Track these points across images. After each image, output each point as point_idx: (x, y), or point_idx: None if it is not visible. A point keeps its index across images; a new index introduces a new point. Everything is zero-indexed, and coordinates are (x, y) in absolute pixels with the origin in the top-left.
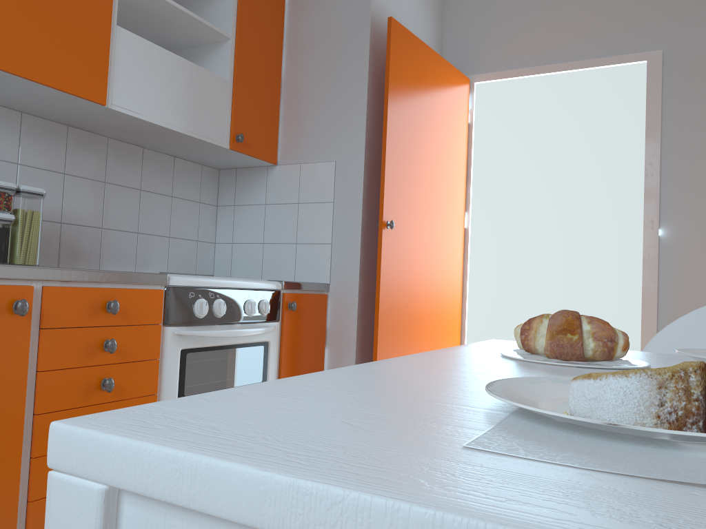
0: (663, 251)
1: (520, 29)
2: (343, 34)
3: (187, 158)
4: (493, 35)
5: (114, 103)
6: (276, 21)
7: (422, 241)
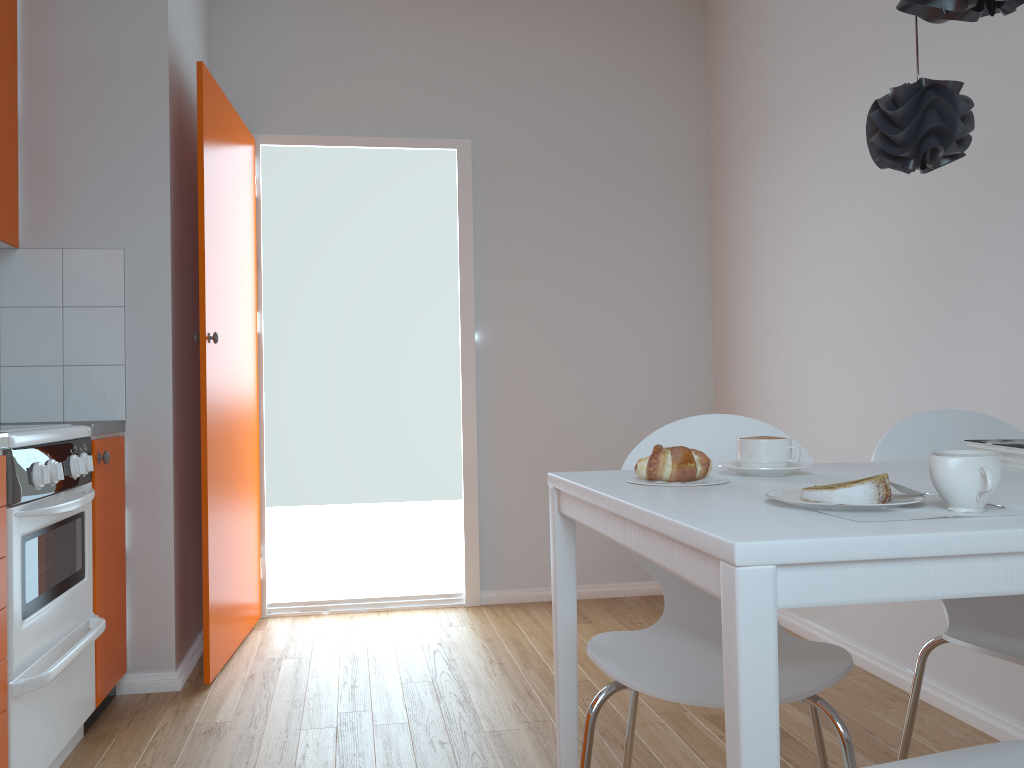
0: (479, 357)
1: (315, 86)
2: (124, 70)
3: None
4: (280, 86)
5: None
6: (10, 30)
7: (232, 355)
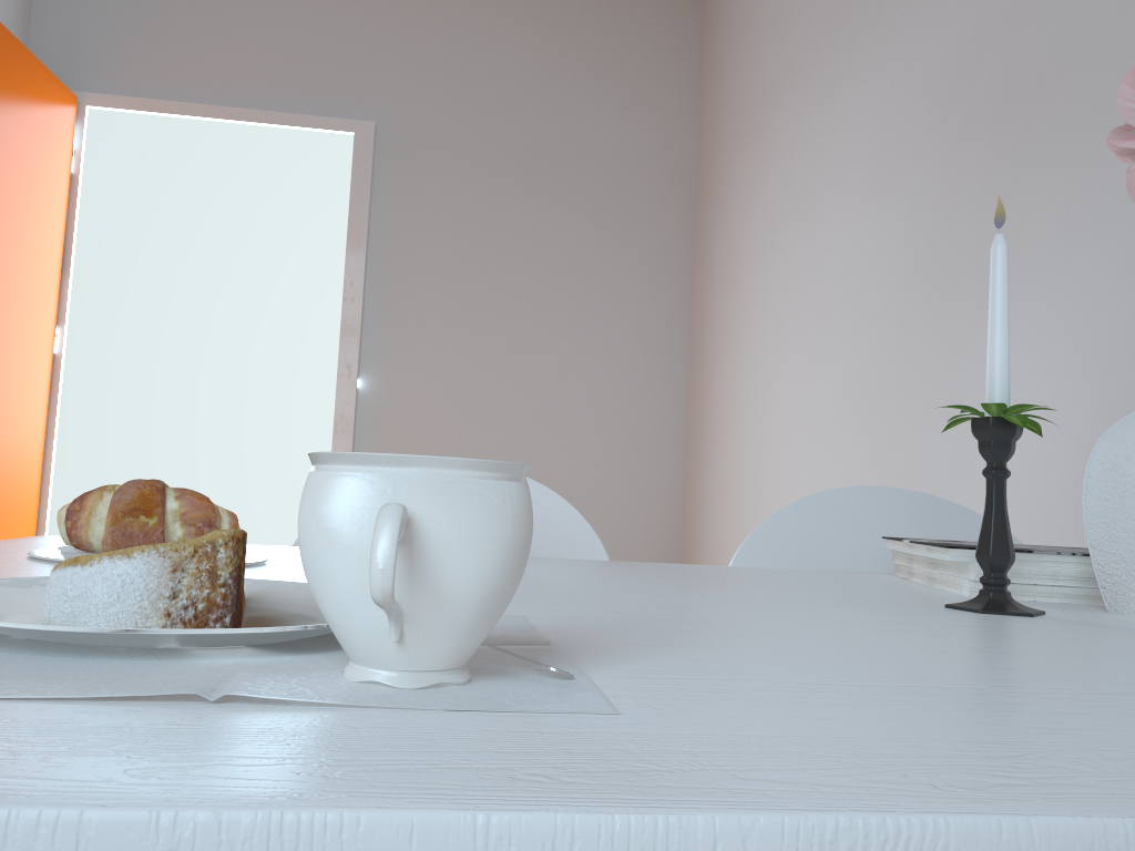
0: (362, 411)
1: (172, 37)
2: None
3: None
4: (125, 34)
5: None
6: None
7: None
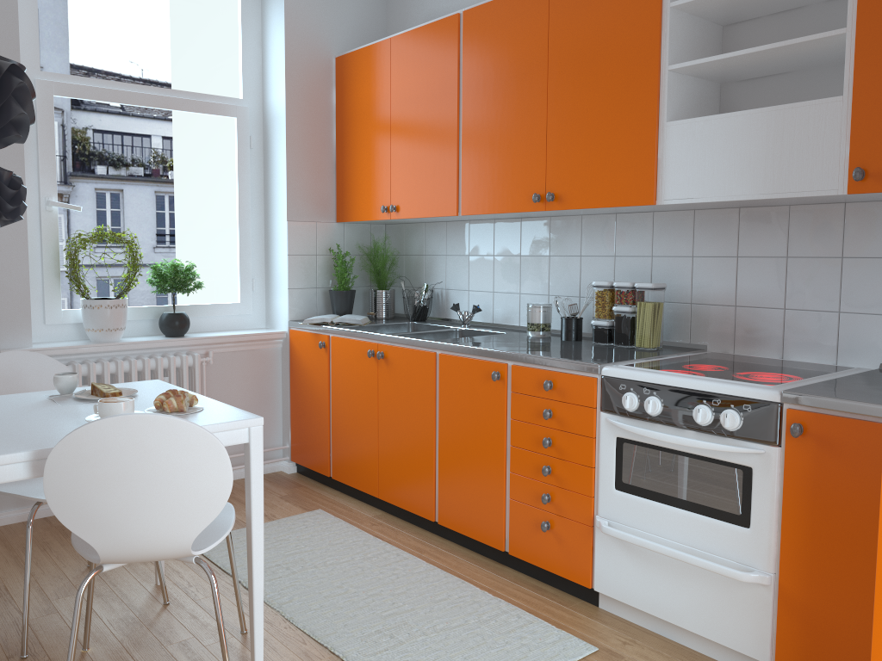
0: None
1: None
2: None
3: None
4: None
5: (666, 198)
6: None
7: None
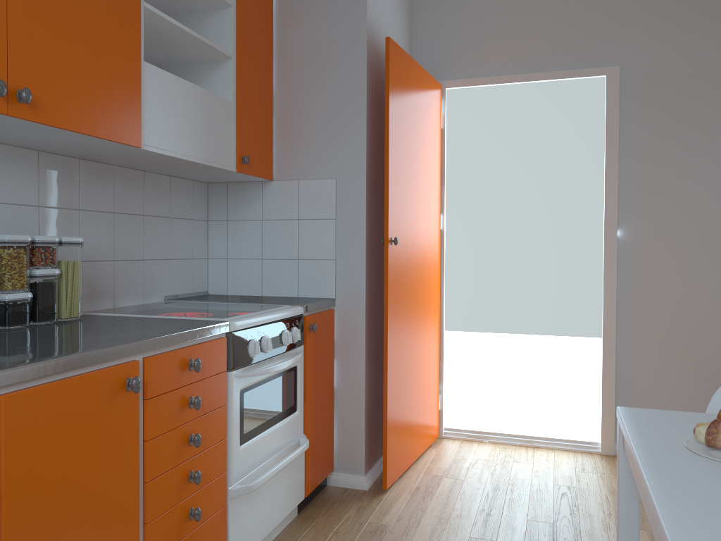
0: (621, 250)
1: (488, 38)
2: (337, 51)
3: (182, 176)
4: (462, 42)
5: (146, 143)
6: (267, 34)
7: (414, 250)
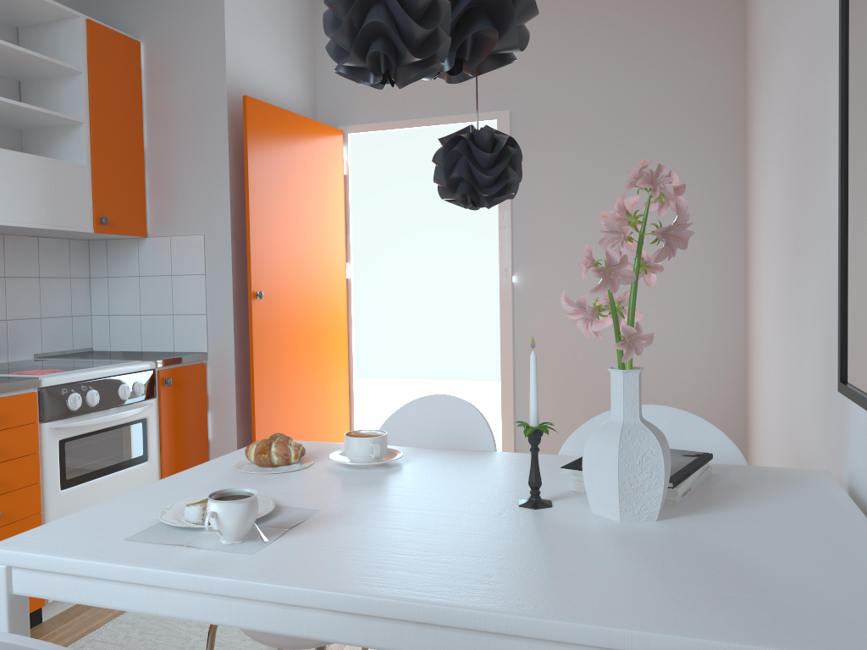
0: (517, 296)
1: None
2: (201, 108)
3: (51, 236)
4: (363, 85)
5: None
6: (133, 93)
7: (298, 302)
